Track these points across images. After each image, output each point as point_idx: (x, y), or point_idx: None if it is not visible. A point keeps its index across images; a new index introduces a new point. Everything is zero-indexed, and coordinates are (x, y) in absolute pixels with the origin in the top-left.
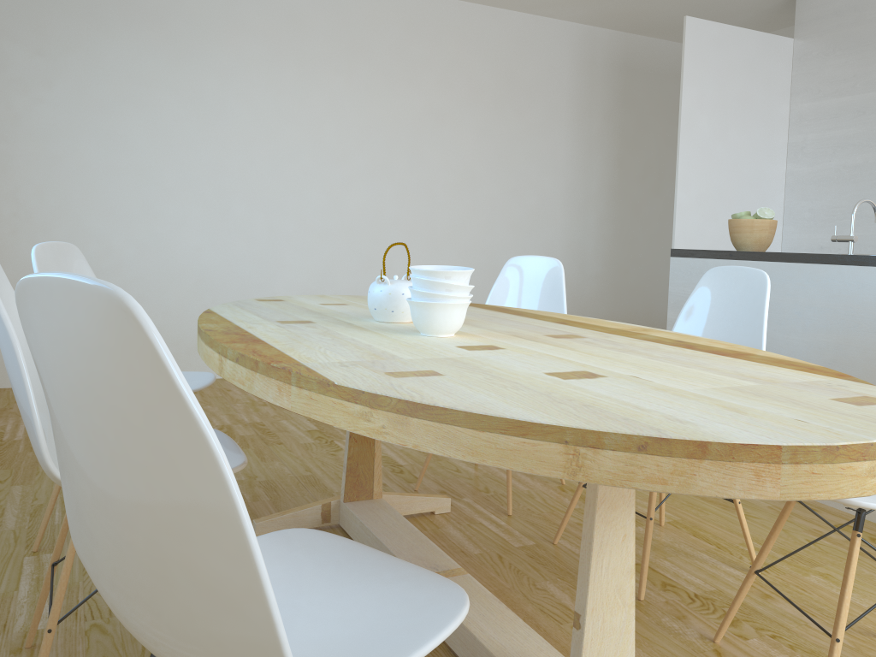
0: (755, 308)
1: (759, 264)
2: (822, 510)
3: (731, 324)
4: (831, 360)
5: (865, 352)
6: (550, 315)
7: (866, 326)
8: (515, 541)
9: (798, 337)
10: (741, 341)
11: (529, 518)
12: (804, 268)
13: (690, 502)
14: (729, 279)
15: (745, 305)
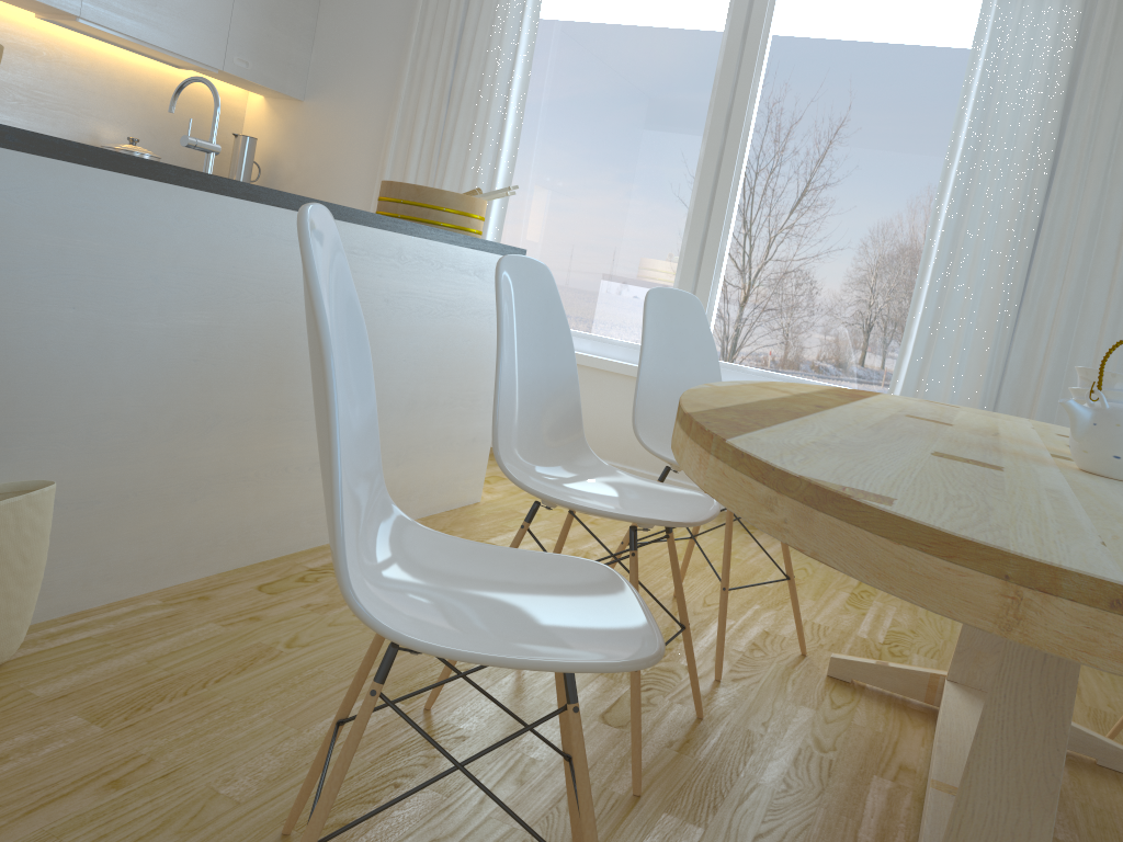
0: (554, 319)
1: (84, 173)
2: (200, 592)
3: (532, 345)
4: (199, 354)
5: (243, 335)
6: (738, 398)
7: (249, 295)
8: (683, 834)
9: (151, 322)
10: (546, 368)
11: (565, 839)
12: (173, 194)
13: (269, 684)
14: (522, 276)
15: (540, 316)
